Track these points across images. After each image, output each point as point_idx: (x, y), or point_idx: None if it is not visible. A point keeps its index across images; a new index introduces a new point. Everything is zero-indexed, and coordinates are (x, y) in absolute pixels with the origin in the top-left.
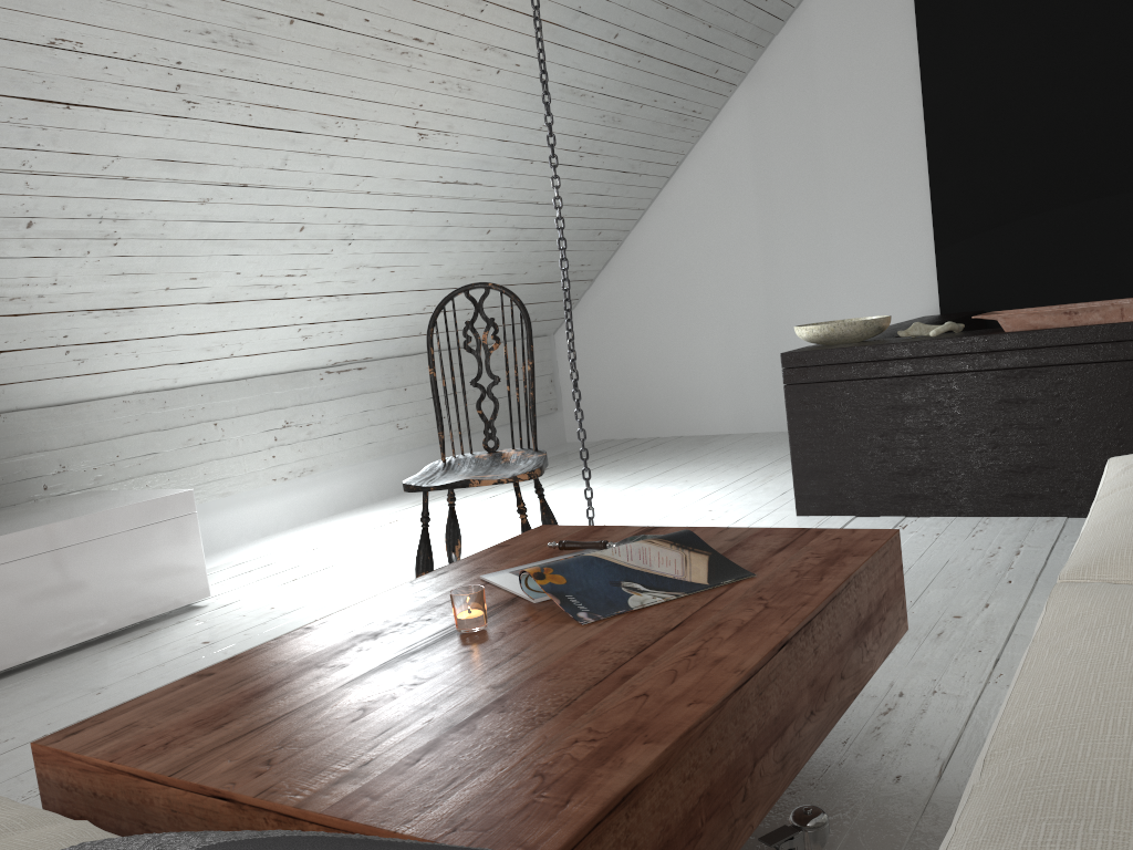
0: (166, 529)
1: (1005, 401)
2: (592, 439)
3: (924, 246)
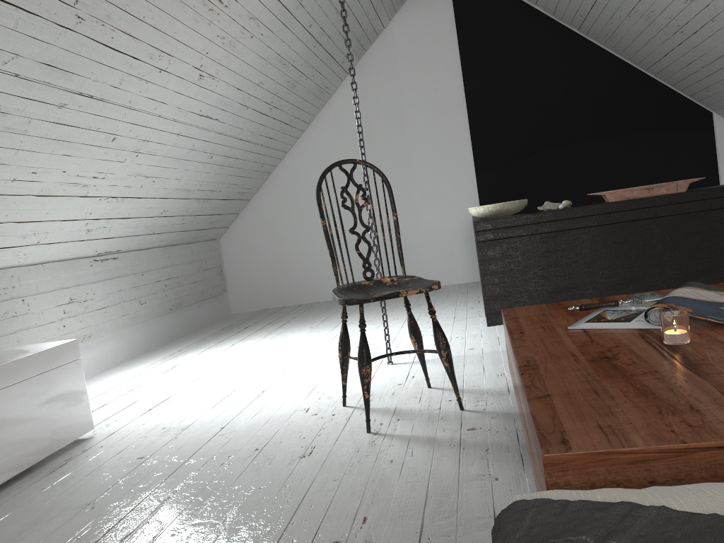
0: (62, 373)
1: (615, 242)
2: (251, 310)
3: (469, 174)
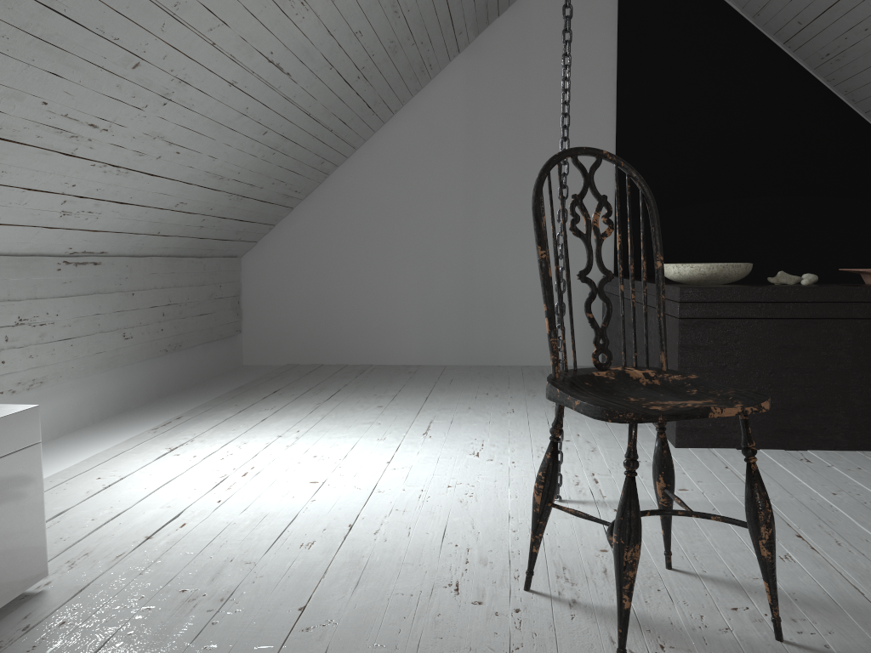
0: (3, 471)
1: None
2: (272, 363)
3: None
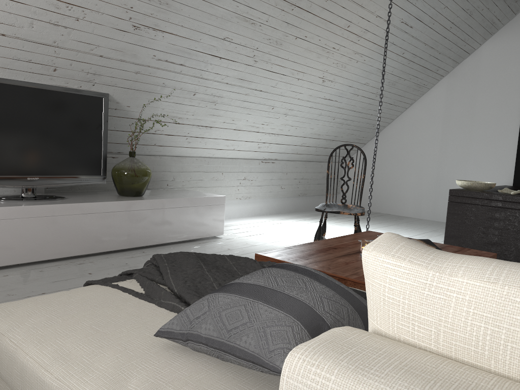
0: (215, 208)
1: None
2: None
3: (511, 156)
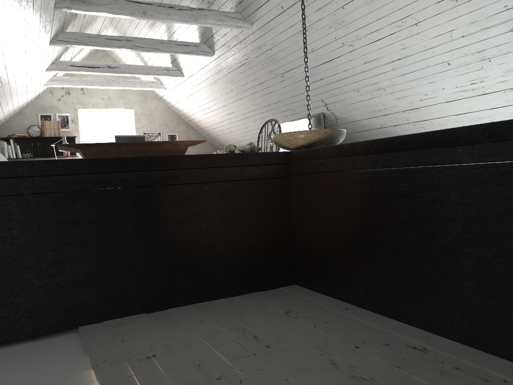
0: None
1: None
2: None
3: None
